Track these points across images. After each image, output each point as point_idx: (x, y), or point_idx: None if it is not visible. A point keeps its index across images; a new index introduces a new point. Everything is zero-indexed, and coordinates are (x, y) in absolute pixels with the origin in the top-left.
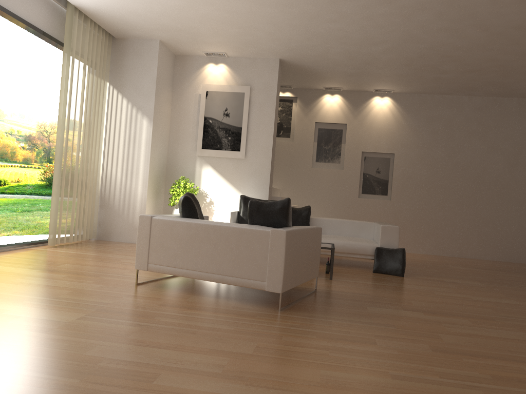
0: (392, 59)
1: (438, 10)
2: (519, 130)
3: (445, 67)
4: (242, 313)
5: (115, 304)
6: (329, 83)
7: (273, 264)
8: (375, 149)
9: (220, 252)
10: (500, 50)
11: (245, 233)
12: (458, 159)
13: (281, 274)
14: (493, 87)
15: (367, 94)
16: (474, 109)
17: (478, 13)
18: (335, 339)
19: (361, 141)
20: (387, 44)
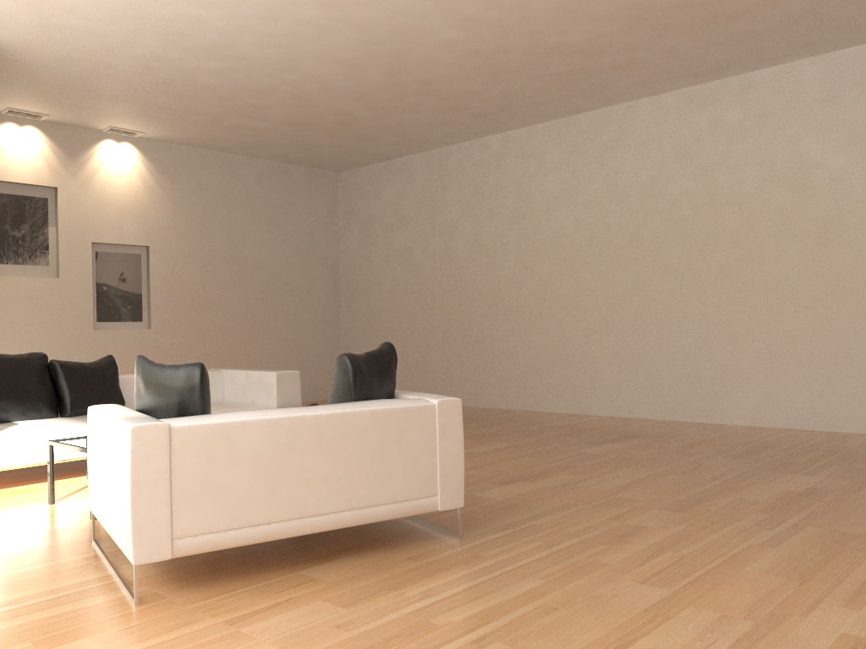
0: (214, 85)
1: (375, 36)
2: (310, 212)
3: (272, 113)
4: (453, 560)
5: (296, 644)
6: (33, 103)
7: (447, 461)
8: (116, 238)
9: (350, 465)
10: (370, 103)
11: (395, 417)
12: (243, 256)
13: (461, 475)
14: (295, 149)
15: (91, 134)
16: (257, 177)
17: (411, 54)
18: (621, 539)
19: (90, 223)
20: (239, 63)
